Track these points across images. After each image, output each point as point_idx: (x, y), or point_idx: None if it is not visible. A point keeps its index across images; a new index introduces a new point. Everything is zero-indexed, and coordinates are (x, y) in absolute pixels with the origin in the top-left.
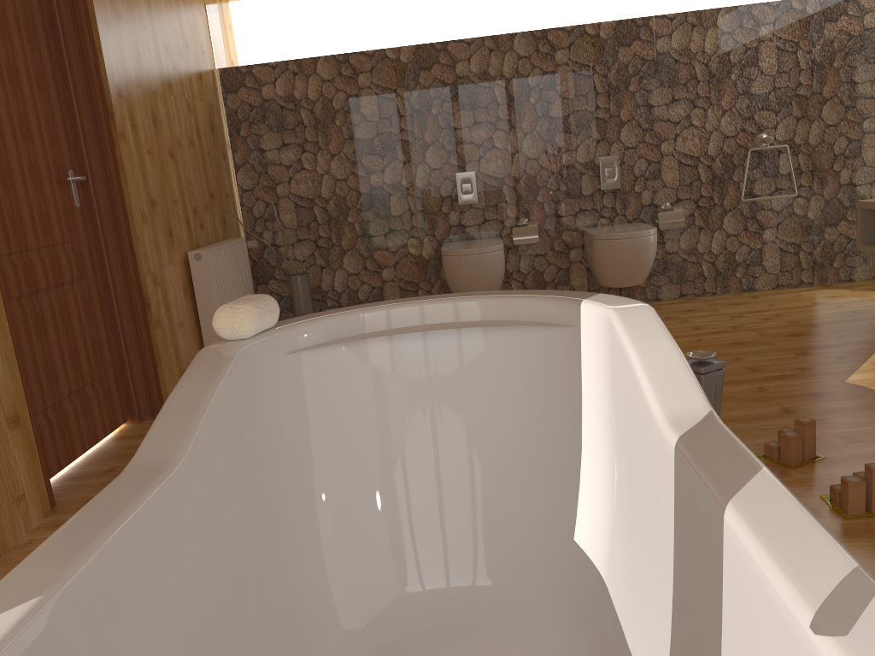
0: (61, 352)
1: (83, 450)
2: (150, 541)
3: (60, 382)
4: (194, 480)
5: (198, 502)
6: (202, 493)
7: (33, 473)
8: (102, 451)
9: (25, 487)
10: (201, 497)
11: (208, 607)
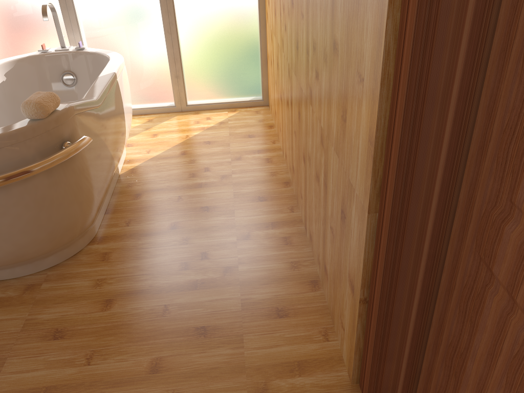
0: None
1: None
2: None
3: None
4: None
5: None
6: None
7: (350, 337)
8: None
9: (345, 329)
10: None
11: None
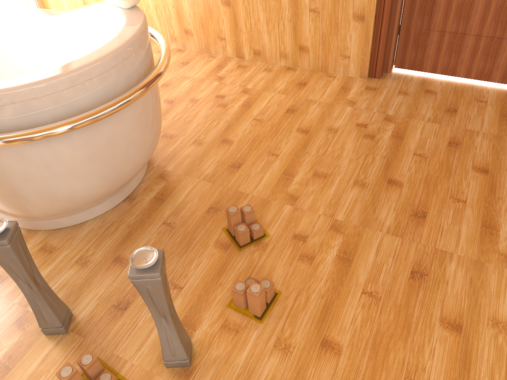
0: (487, 2)
1: (465, 76)
2: (35, 27)
3: (471, 22)
4: (60, 28)
5: (61, 36)
6: (64, 35)
7: (361, 51)
8: (476, 87)
9: (352, 54)
10: (63, 35)
11: (61, 63)
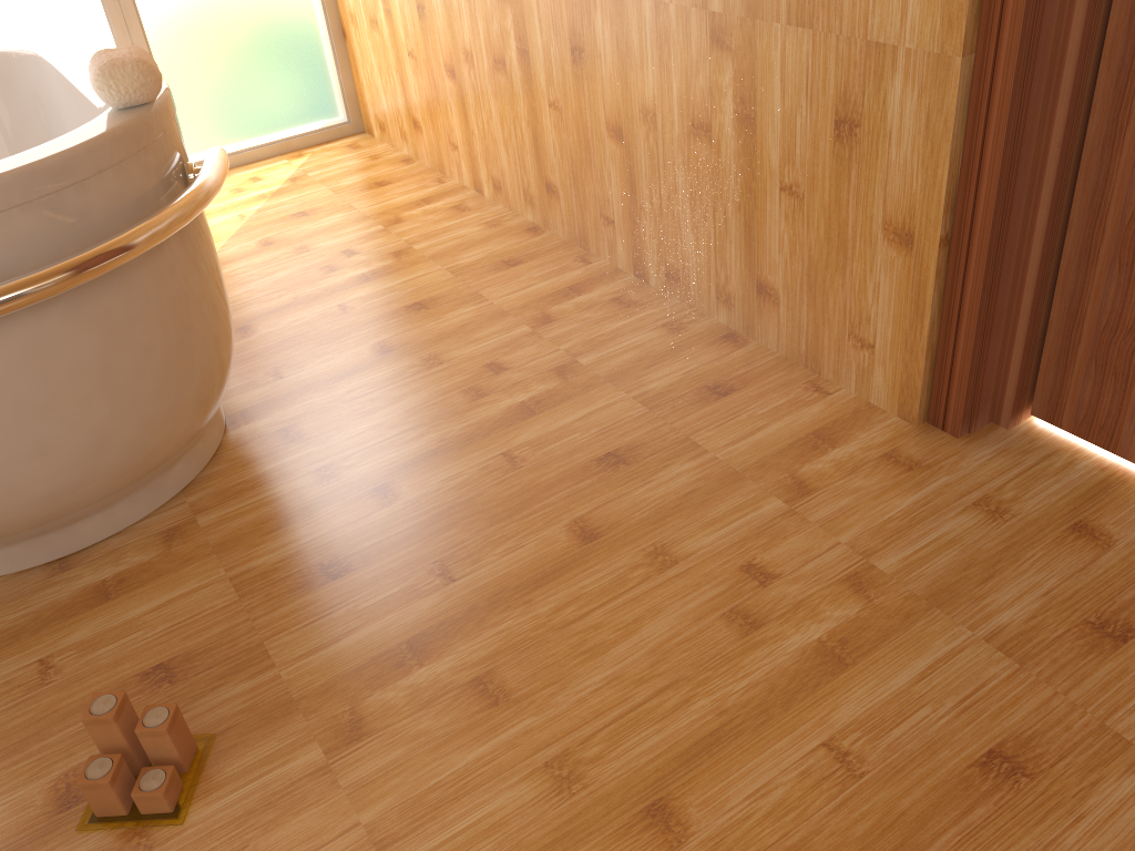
0: None
1: None
2: None
3: None
4: None
5: None
6: None
7: (904, 340)
8: None
9: (879, 340)
10: None
11: None
